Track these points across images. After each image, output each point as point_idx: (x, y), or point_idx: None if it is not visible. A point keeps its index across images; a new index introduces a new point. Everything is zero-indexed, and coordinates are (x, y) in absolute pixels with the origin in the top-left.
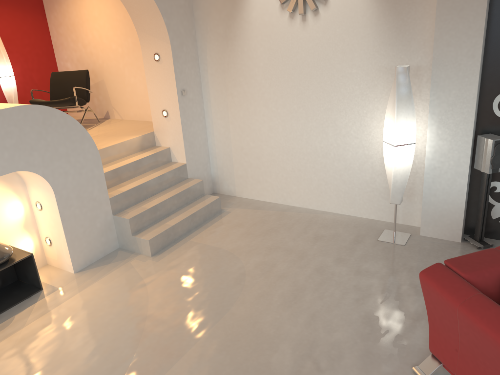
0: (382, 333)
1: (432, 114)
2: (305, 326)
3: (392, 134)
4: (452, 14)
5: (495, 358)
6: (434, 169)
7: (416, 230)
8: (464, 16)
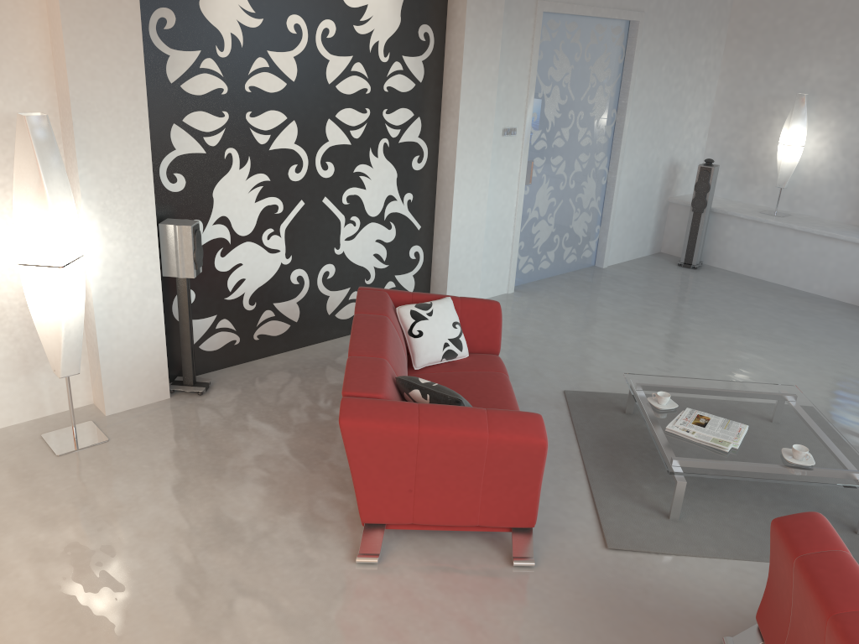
0: (269, 557)
1: (88, 199)
2: (171, 640)
3: (52, 246)
4: (91, 23)
5: (476, 460)
6: (110, 293)
7: (89, 411)
8: (111, 30)
